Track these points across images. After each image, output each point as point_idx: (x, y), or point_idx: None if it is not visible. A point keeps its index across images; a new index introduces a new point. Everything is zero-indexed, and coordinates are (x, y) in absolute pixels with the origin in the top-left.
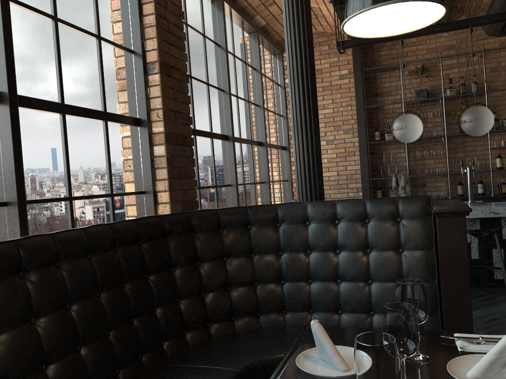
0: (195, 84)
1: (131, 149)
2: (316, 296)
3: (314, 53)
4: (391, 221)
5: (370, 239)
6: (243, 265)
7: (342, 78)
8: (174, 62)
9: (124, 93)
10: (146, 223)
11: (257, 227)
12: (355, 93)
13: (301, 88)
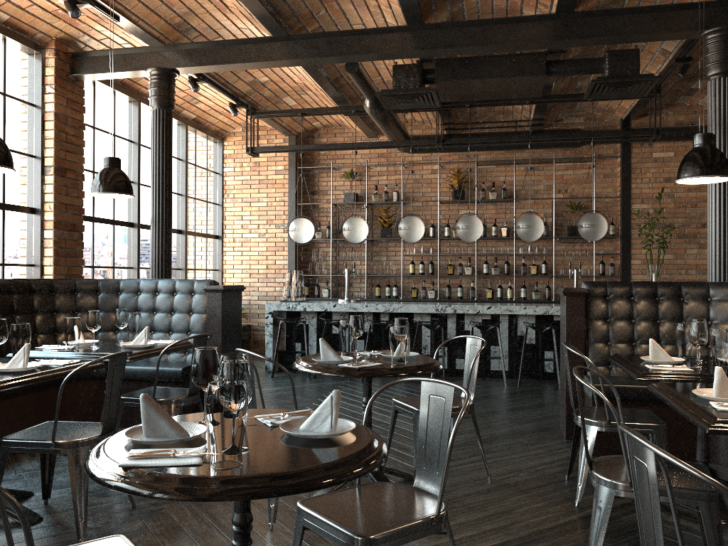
0: None
1: (24, 231)
2: None
3: (171, 174)
4: (188, 294)
5: (174, 305)
6: None
7: (278, 173)
8: (69, 165)
9: (23, 188)
10: (18, 282)
11: (104, 294)
12: (288, 189)
13: (157, 198)
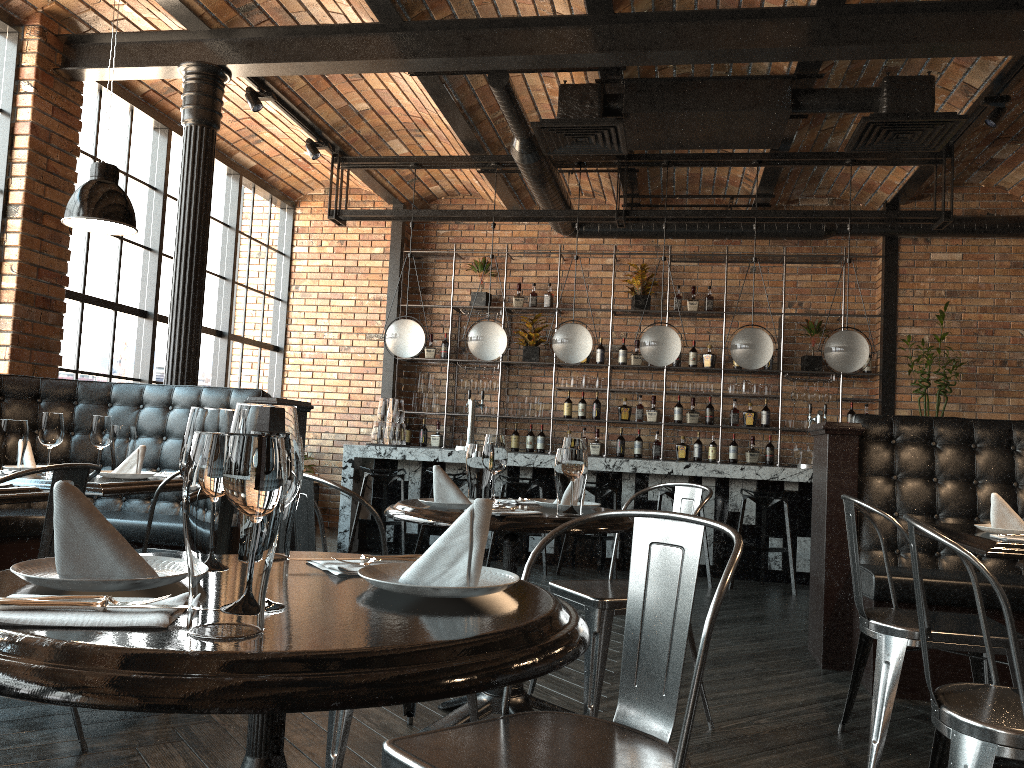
0: (97, 235)
1: None
2: None
3: (207, 226)
4: None
5: None
6: None
7: (374, 258)
8: (49, 207)
9: None
10: None
11: (84, 404)
12: (388, 283)
13: (183, 262)
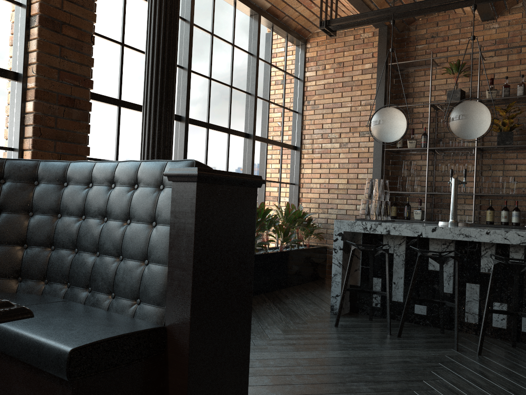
0: (131, 53)
1: None
2: (73, 268)
3: (175, 4)
4: (153, 188)
5: (131, 207)
6: (15, 222)
7: (364, 73)
8: (67, 18)
9: None
10: None
11: (43, 184)
12: (376, 90)
13: (151, 41)
